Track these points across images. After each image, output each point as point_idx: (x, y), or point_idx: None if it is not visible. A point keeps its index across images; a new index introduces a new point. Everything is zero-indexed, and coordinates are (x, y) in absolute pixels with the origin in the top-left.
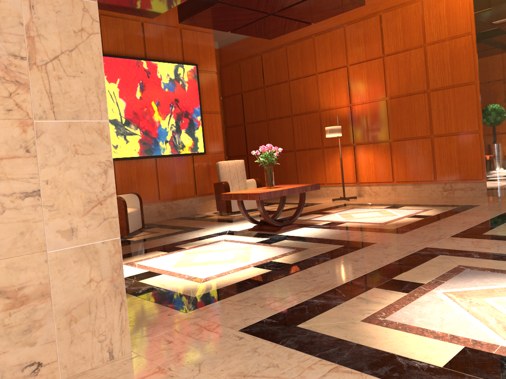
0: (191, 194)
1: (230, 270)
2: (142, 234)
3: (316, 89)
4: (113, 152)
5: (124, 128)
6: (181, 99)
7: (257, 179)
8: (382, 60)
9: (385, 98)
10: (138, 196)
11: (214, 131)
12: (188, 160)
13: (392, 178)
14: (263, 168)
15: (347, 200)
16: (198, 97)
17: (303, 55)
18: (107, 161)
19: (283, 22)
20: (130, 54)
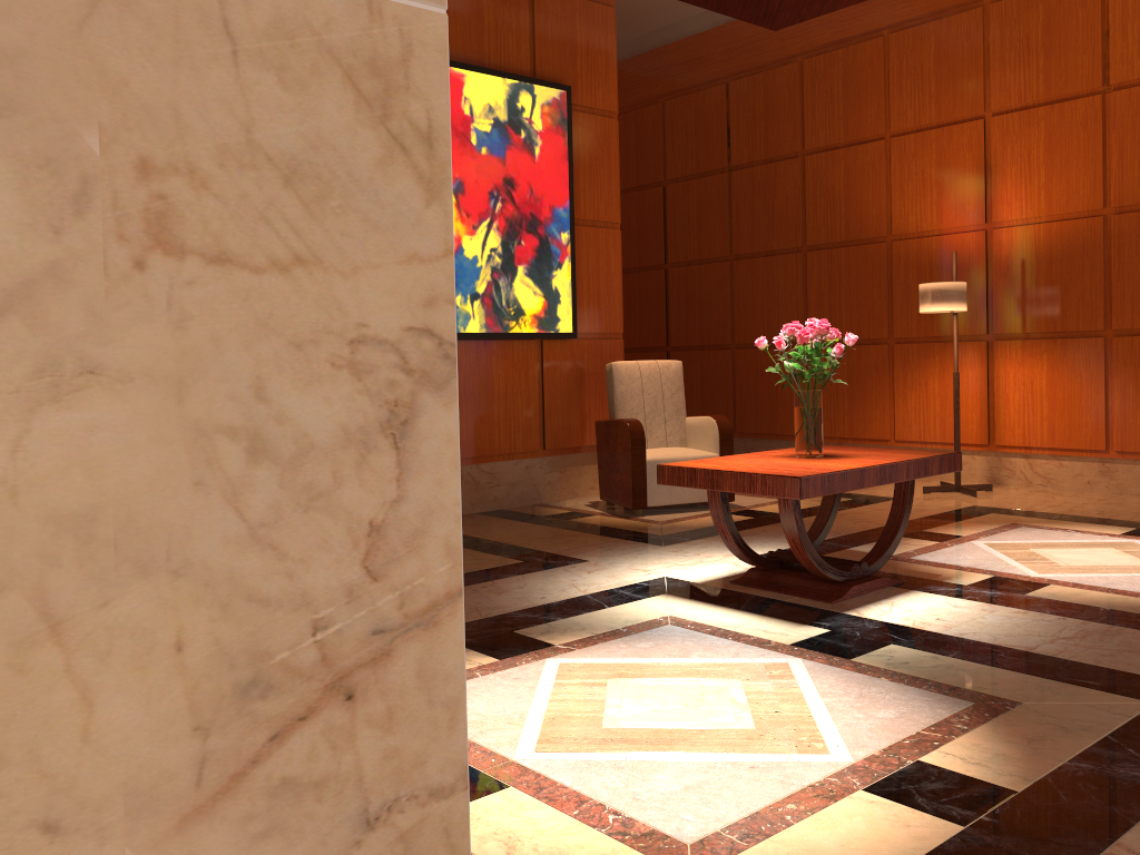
0: (532, 448)
1: (780, 802)
2: None
3: (885, 179)
4: None
5: None
6: (520, 180)
7: (720, 420)
8: (1101, 103)
9: (1101, 211)
10: None
11: (603, 275)
12: (529, 353)
13: (1105, 442)
14: (711, 386)
15: (967, 493)
16: (568, 180)
17: (850, 85)
18: (416, 334)
19: None
20: None
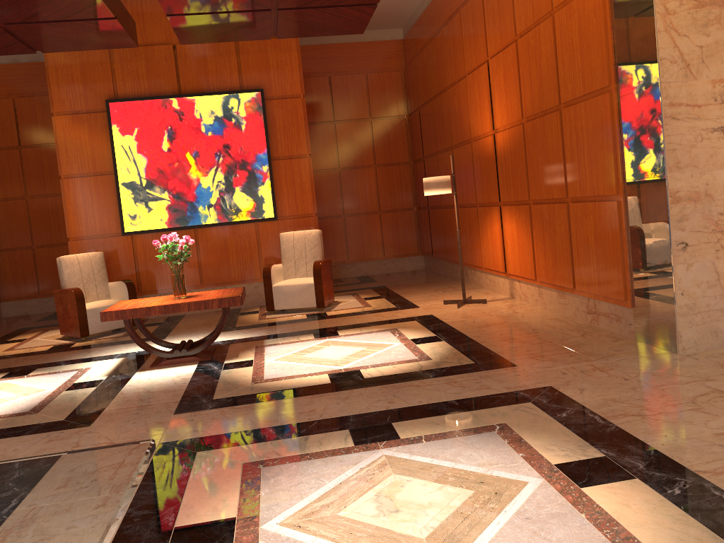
0: (255, 277)
1: None
2: (112, 335)
3: (467, 103)
4: (130, 224)
5: (145, 192)
6: (234, 144)
7: (316, 263)
8: (515, 48)
9: (523, 120)
10: (127, 285)
11: (297, 184)
12: (250, 229)
13: (535, 274)
14: (439, 230)
15: (460, 305)
16: (265, 138)
17: (454, 44)
18: None
19: (323, 13)
20: (156, 92)
